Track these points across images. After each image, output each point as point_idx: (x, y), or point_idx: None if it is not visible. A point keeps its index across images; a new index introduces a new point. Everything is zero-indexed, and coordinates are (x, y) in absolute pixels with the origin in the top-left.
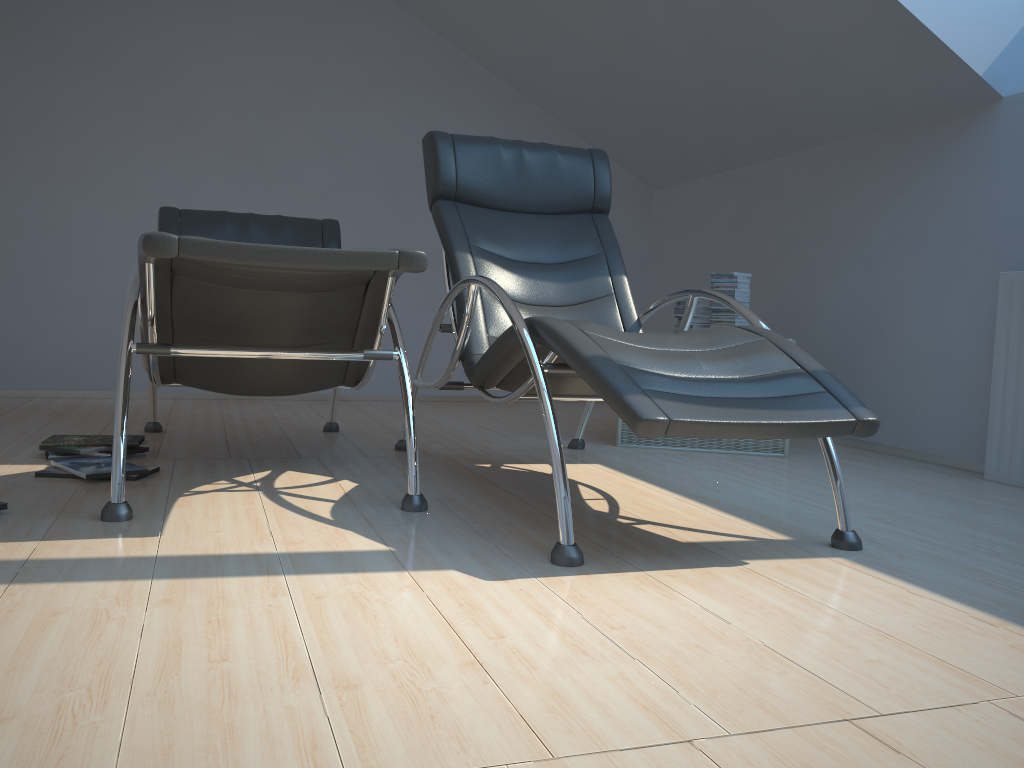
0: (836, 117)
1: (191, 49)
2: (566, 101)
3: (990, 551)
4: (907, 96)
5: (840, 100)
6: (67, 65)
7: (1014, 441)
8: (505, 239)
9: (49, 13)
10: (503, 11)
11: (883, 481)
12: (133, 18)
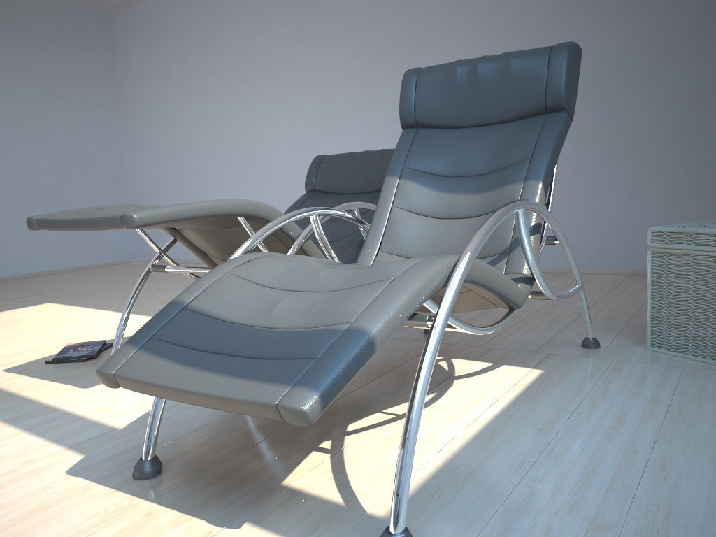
0: None
1: (441, 21)
2: None
3: None
4: None
5: None
6: (374, 56)
7: None
8: (444, 156)
9: (363, 26)
10: None
11: None
12: (406, 12)
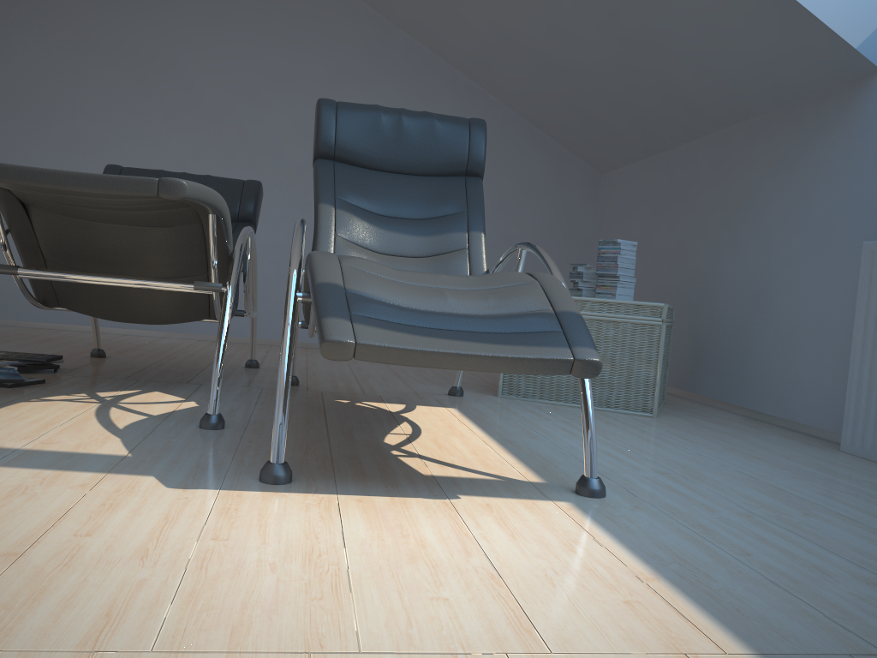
0: (736, 97)
1: (194, 45)
2: (515, 91)
3: (746, 512)
4: (793, 73)
5: (735, 80)
6: (92, 57)
7: (868, 413)
8: (374, 195)
9: (81, 15)
10: (448, 8)
11: (725, 444)
12: (148, 19)
